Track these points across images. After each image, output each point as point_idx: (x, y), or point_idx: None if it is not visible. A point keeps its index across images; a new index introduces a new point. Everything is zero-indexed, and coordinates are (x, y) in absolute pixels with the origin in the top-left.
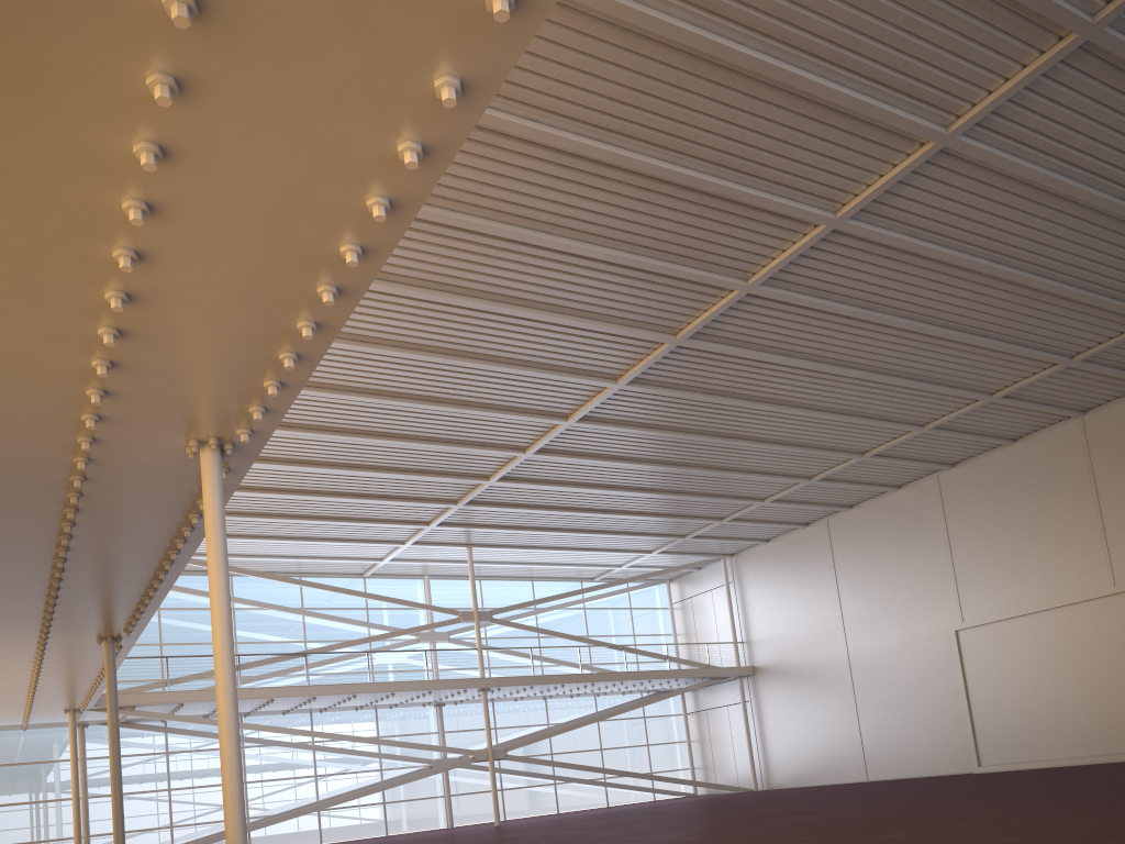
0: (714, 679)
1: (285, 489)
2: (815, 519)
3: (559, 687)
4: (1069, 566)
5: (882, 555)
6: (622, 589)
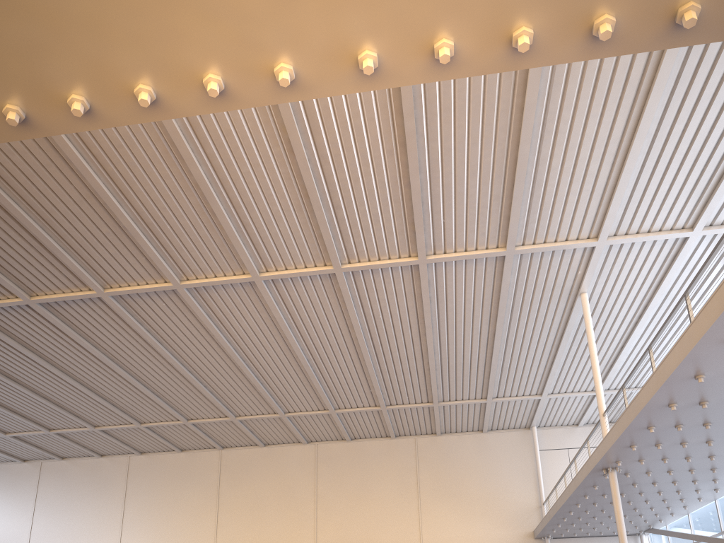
0: None
1: None
2: (33, 459)
3: None
4: (194, 532)
5: (76, 497)
6: None
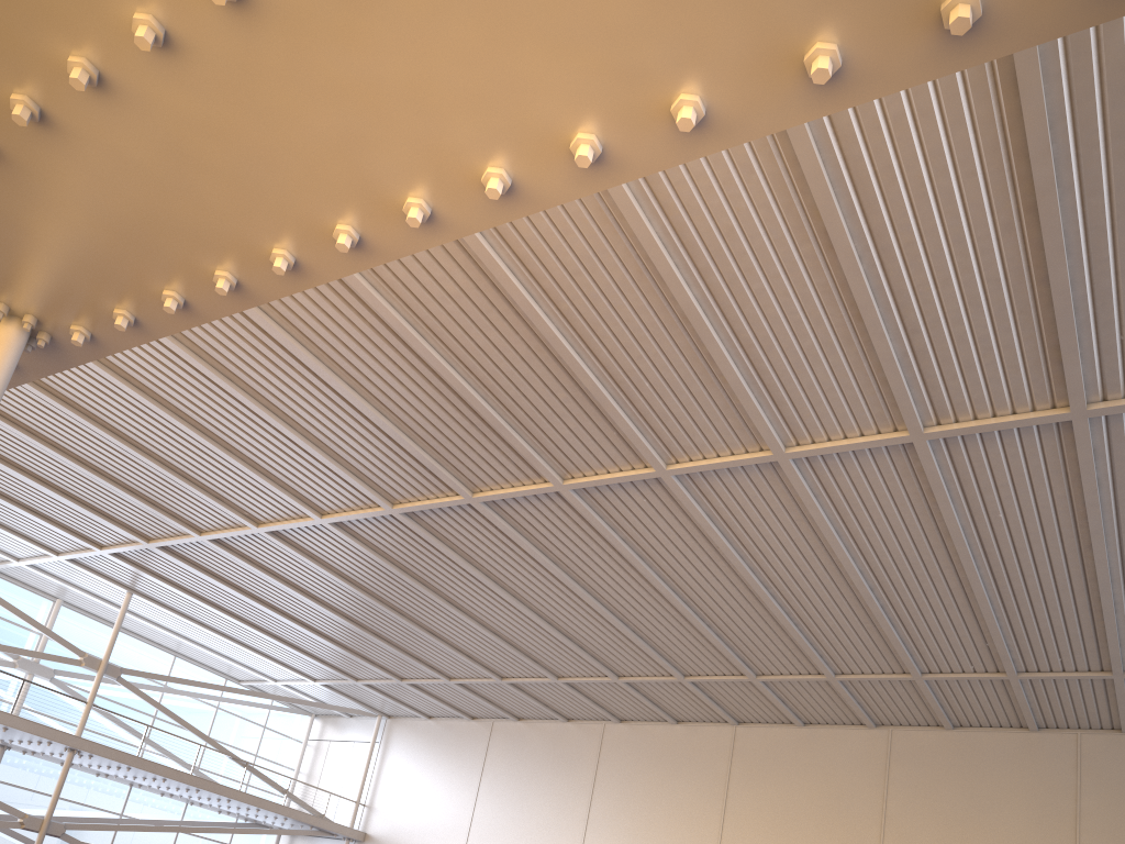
0: (322, 832)
1: None
2: (483, 716)
3: (159, 780)
4: None
5: (531, 774)
6: (265, 704)
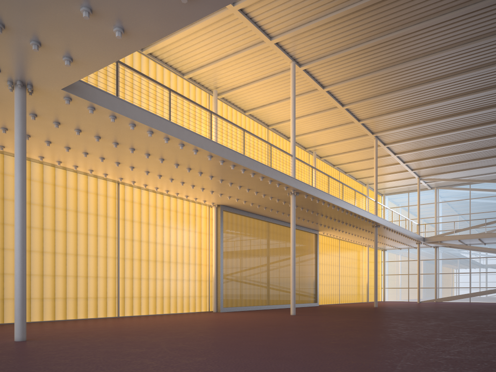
0: None
1: (486, 147)
2: None
3: None
4: None
5: None
6: None
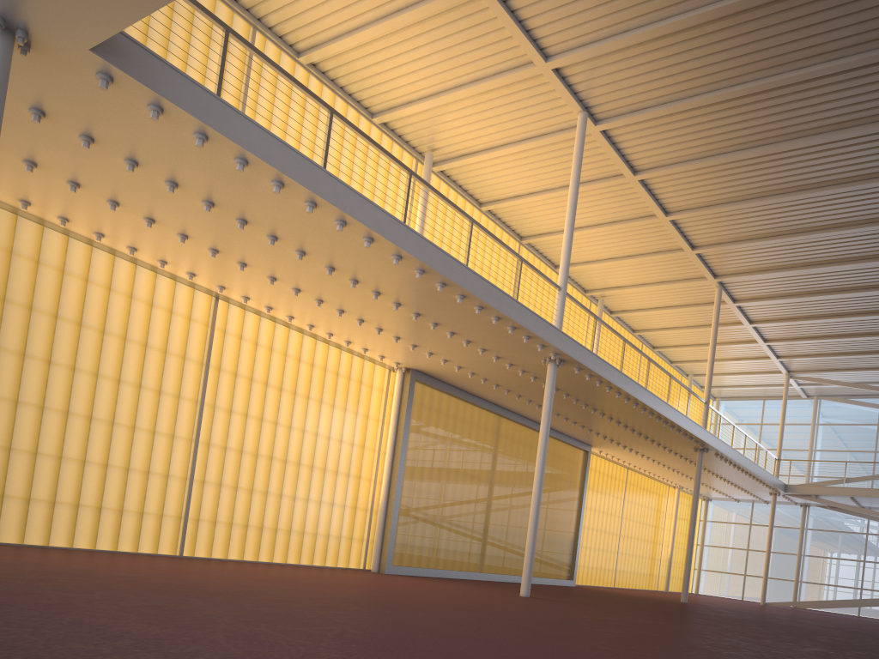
0: None
1: None
2: None
3: None
4: None
5: None
6: None
